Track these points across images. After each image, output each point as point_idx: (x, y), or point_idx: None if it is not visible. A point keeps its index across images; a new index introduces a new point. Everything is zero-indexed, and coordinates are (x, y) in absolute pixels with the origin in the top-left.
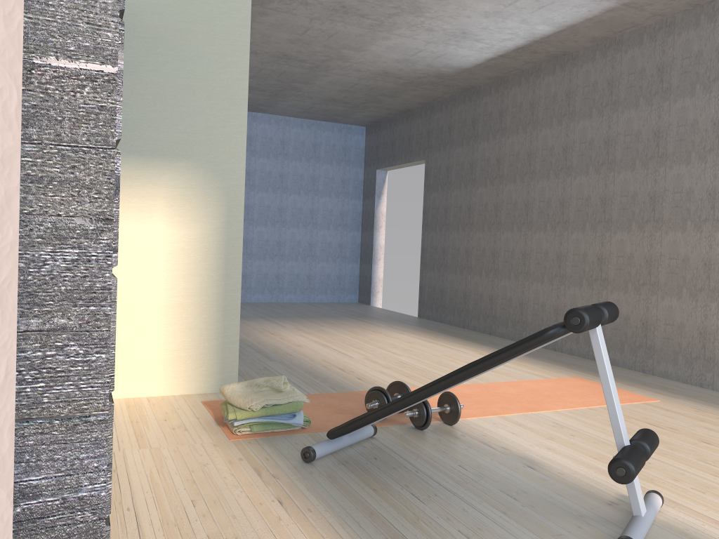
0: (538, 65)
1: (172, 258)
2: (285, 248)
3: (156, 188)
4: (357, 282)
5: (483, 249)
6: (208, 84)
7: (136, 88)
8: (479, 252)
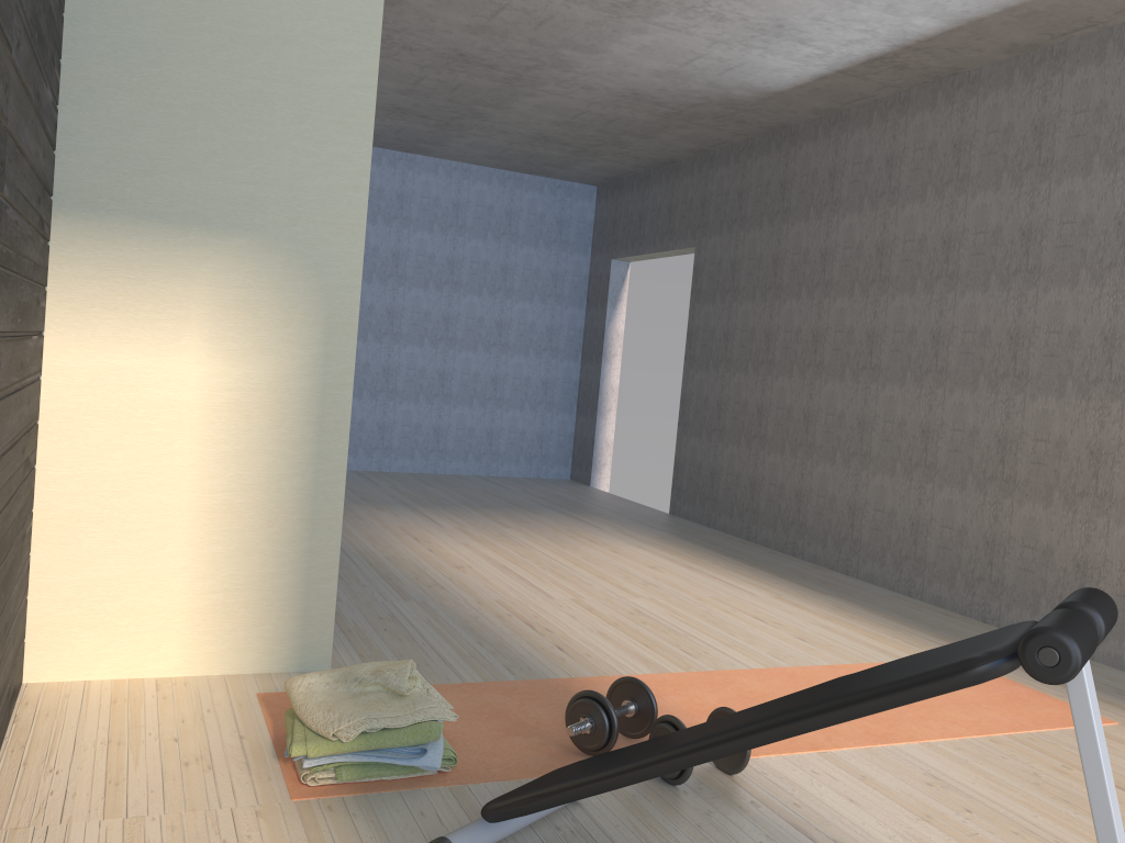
0: (905, 92)
1: (216, 419)
2: (452, 383)
3: (191, 286)
4: (569, 446)
5: (789, 407)
6: (300, 93)
7: (159, 92)
8: (781, 412)
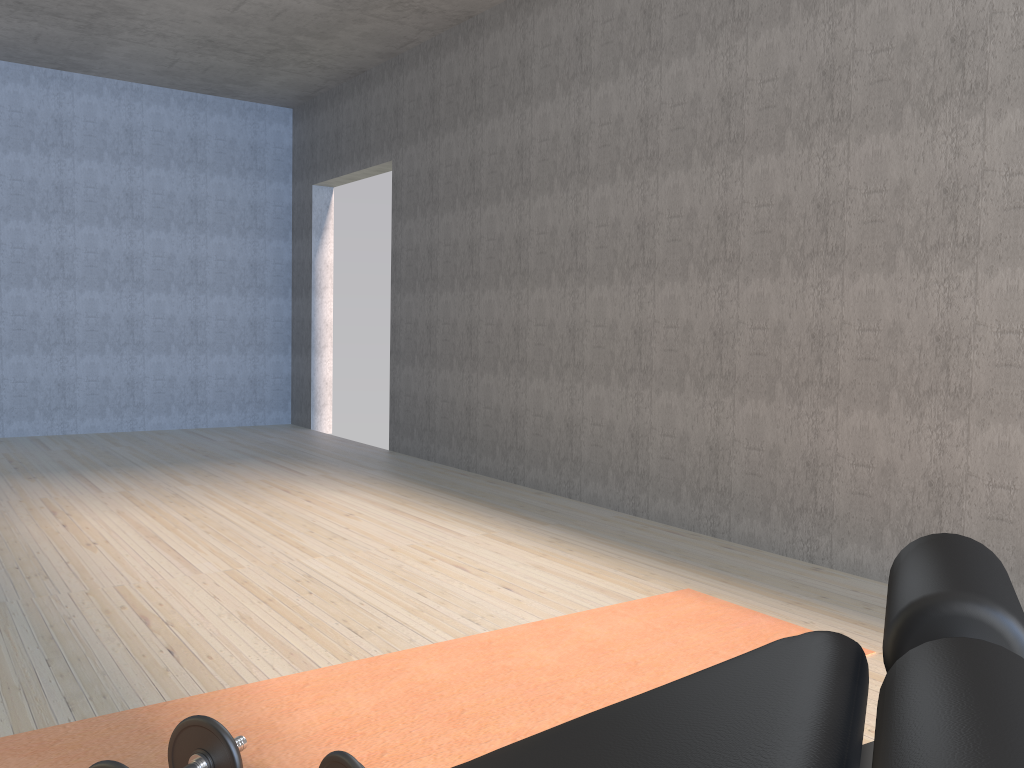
0: None
1: None
2: (144, 330)
3: None
4: (287, 388)
5: (498, 322)
6: None
7: None
8: (491, 328)
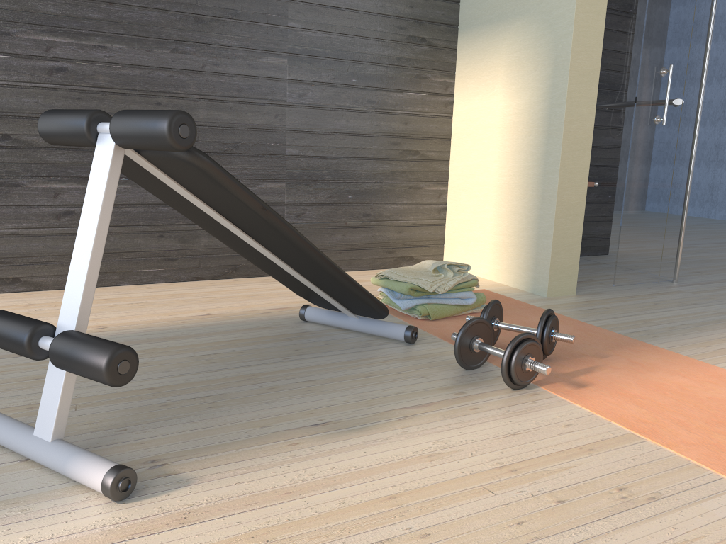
0: None
1: (505, 133)
2: None
3: (499, 57)
4: None
5: None
6: None
7: None
8: None
